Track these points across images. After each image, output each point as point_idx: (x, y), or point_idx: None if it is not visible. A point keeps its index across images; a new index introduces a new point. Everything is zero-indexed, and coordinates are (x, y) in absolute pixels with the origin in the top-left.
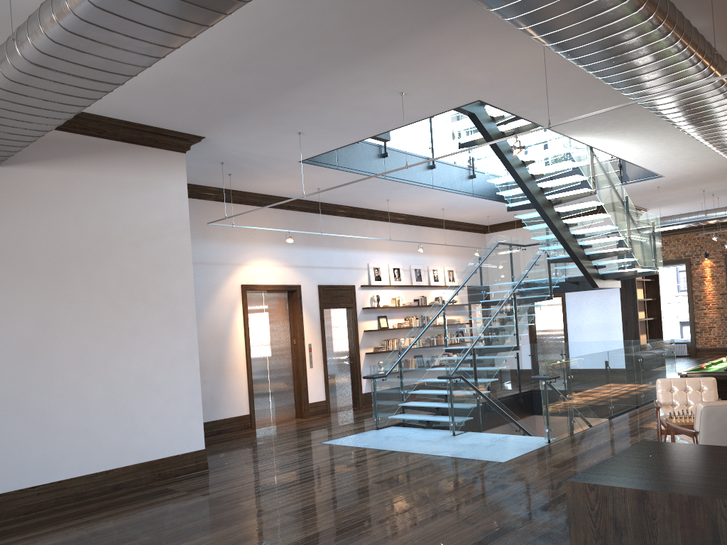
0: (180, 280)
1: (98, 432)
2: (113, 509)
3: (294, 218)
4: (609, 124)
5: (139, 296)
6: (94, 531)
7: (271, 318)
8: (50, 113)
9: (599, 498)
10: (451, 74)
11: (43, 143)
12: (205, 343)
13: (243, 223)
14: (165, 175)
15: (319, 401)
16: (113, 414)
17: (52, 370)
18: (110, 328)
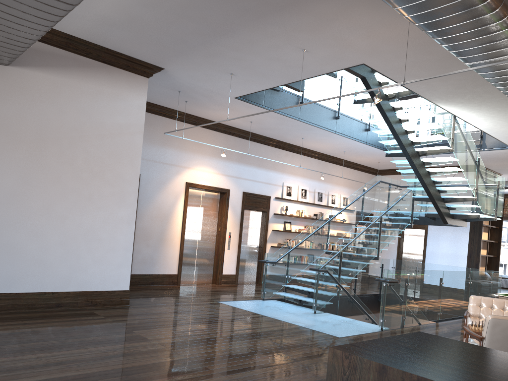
0: (130, 167)
1: (51, 264)
2: (47, 319)
3: (233, 141)
4: (467, 98)
5: (97, 173)
6: (23, 331)
7: (205, 209)
8: (30, 24)
9: (351, 366)
10: (340, 39)
11: (44, 55)
12: (153, 218)
13: (195, 139)
14: (131, 91)
15: (230, 274)
16: (65, 253)
17: (24, 214)
18: (72, 192)
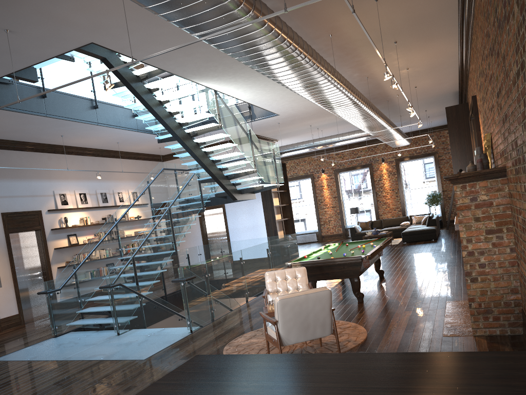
0: None
1: None
2: None
3: None
4: (220, 70)
5: None
6: None
7: None
8: None
9: None
10: (48, 13)
11: None
12: None
13: None
14: None
15: (11, 315)
16: None
17: None
18: None
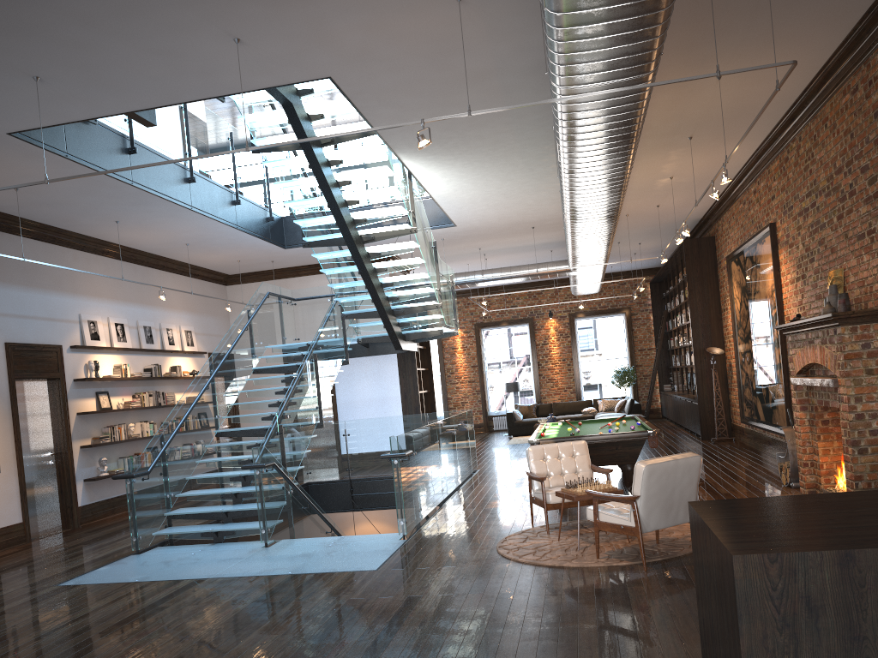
0: None
1: None
2: None
3: None
4: (448, 145)
5: None
6: None
7: None
8: None
9: (784, 572)
10: (320, 25)
11: None
12: None
13: None
14: None
15: (12, 524)
16: None
17: None
18: None
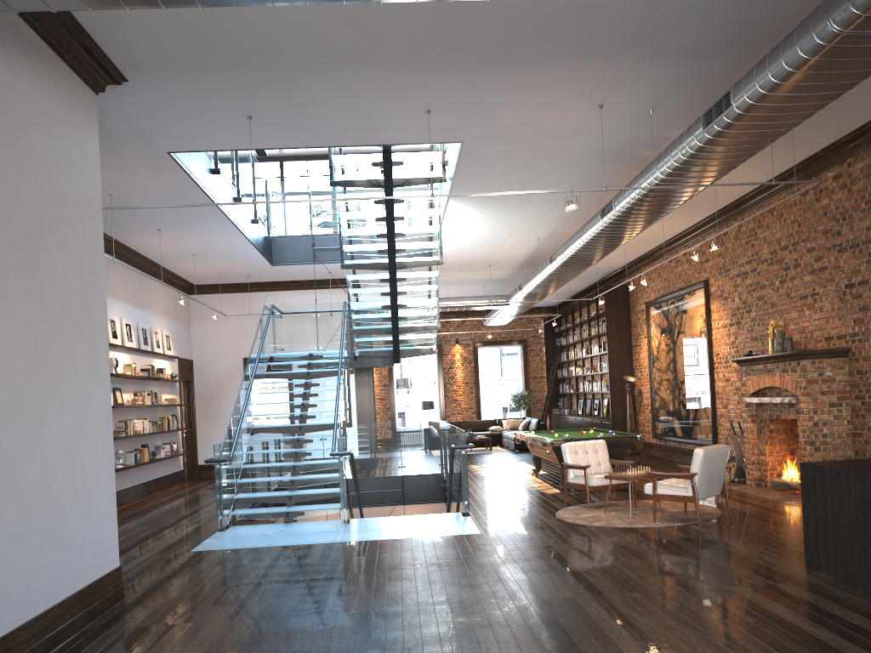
0: (97, 294)
1: (36, 543)
2: None
3: None
4: (492, 197)
5: (67, 310)
6: None
7: None
8: None
9: None
10: (494, 109)
11: None
12: None
13: None
14: (82, 121)
15: None
16: (48, 511)
17: None
18: (43, 358)
